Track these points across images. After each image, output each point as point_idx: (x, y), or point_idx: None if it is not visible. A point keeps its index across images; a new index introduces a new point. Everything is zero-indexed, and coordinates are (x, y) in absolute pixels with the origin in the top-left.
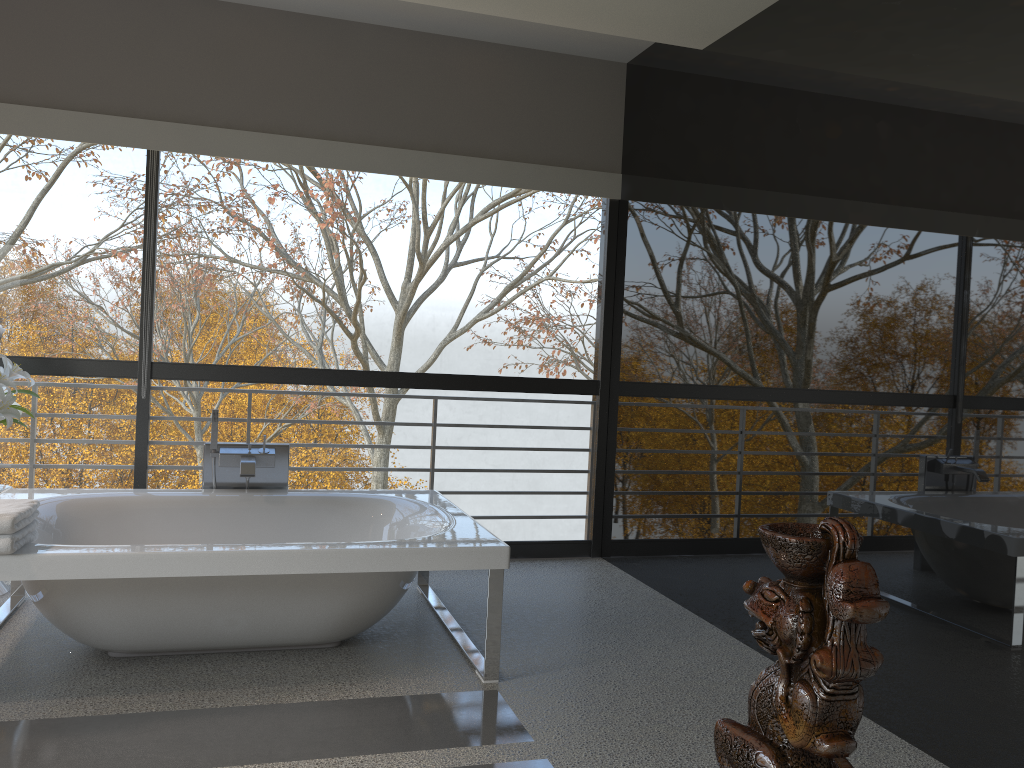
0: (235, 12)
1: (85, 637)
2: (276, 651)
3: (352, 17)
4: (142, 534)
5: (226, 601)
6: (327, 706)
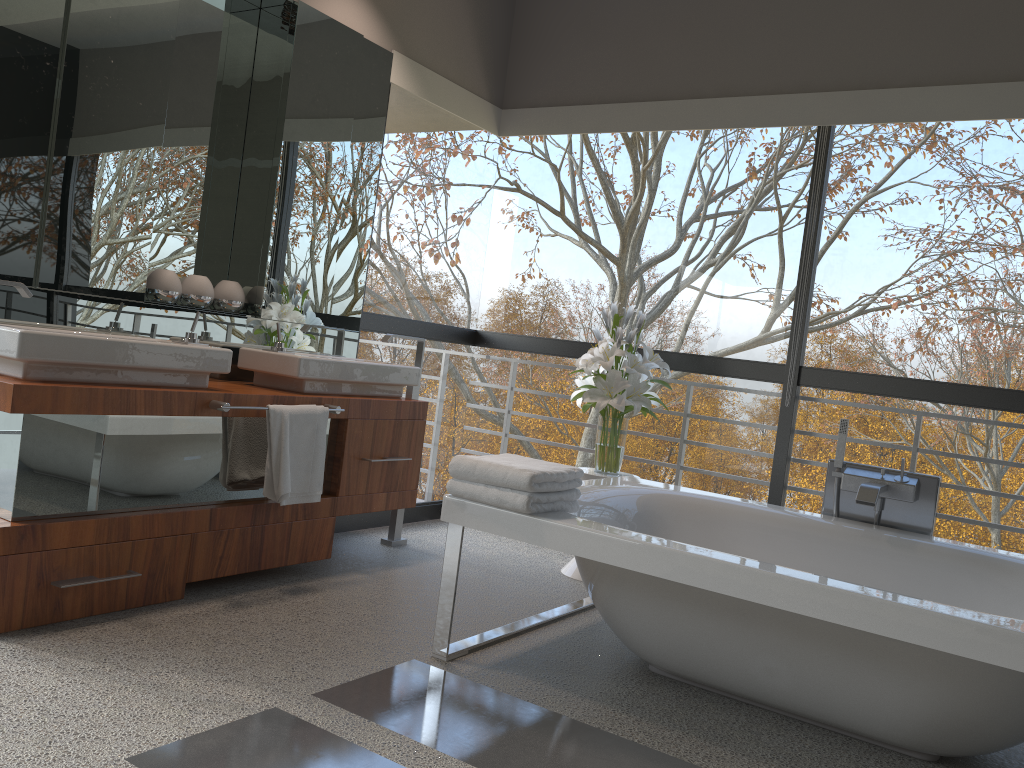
0: None
1: (621, 637)
2: (838, 735)
3: None
4: (734, 549)
5: (762, 640)
6: None
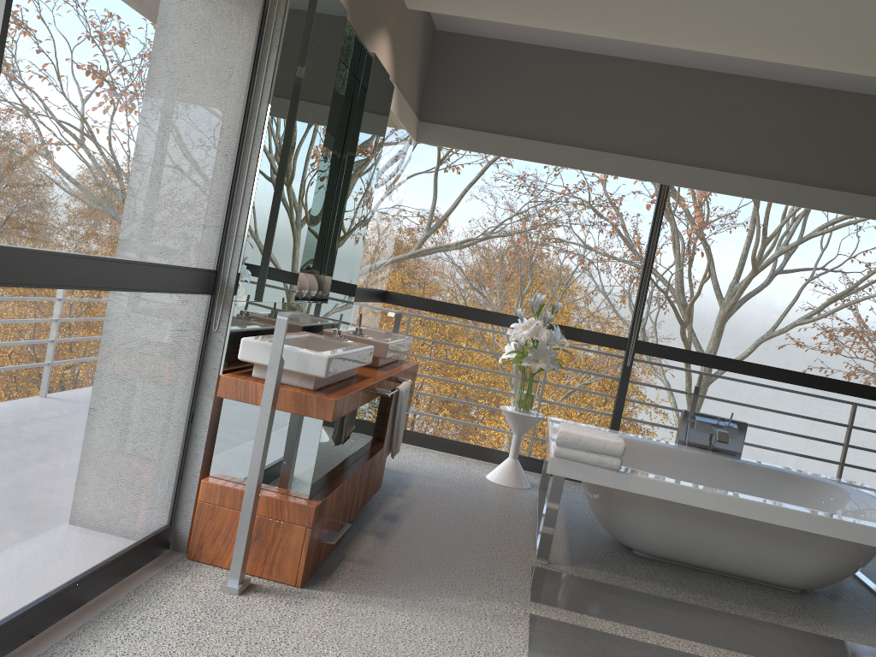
0: (743, 83)
1: (625, 536)
2: (753, 583)
3: (840, 87)
4: (640, 469)
5: (735, 537)
6: (825, 639)
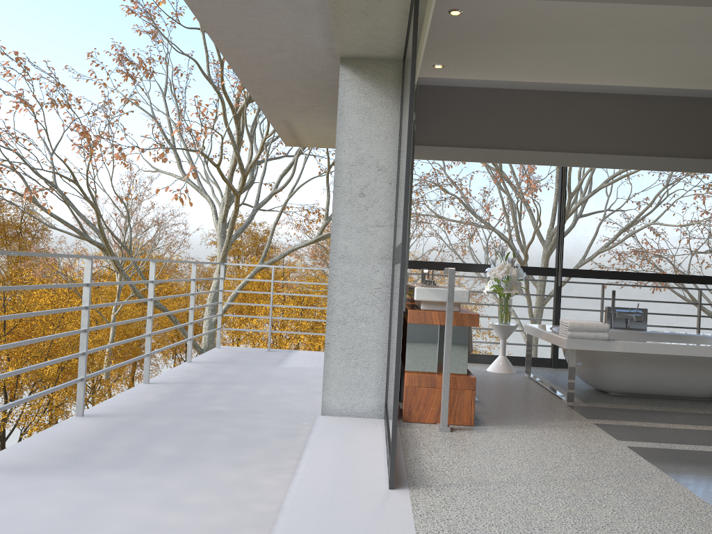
0: (603, 97)
1: (605, 383)
2: (684, 399)
3: (662, 94)
4: None
5: (674, 371)
6: None
